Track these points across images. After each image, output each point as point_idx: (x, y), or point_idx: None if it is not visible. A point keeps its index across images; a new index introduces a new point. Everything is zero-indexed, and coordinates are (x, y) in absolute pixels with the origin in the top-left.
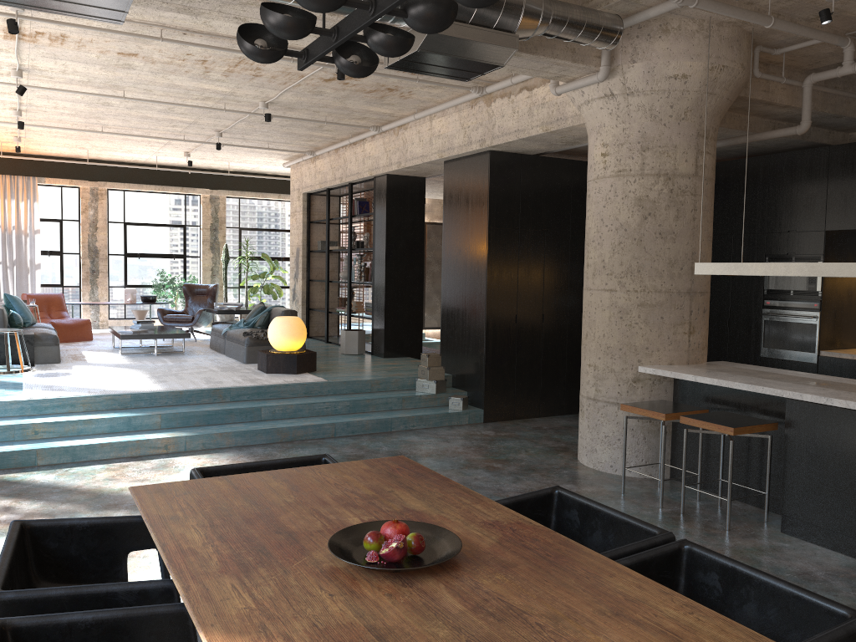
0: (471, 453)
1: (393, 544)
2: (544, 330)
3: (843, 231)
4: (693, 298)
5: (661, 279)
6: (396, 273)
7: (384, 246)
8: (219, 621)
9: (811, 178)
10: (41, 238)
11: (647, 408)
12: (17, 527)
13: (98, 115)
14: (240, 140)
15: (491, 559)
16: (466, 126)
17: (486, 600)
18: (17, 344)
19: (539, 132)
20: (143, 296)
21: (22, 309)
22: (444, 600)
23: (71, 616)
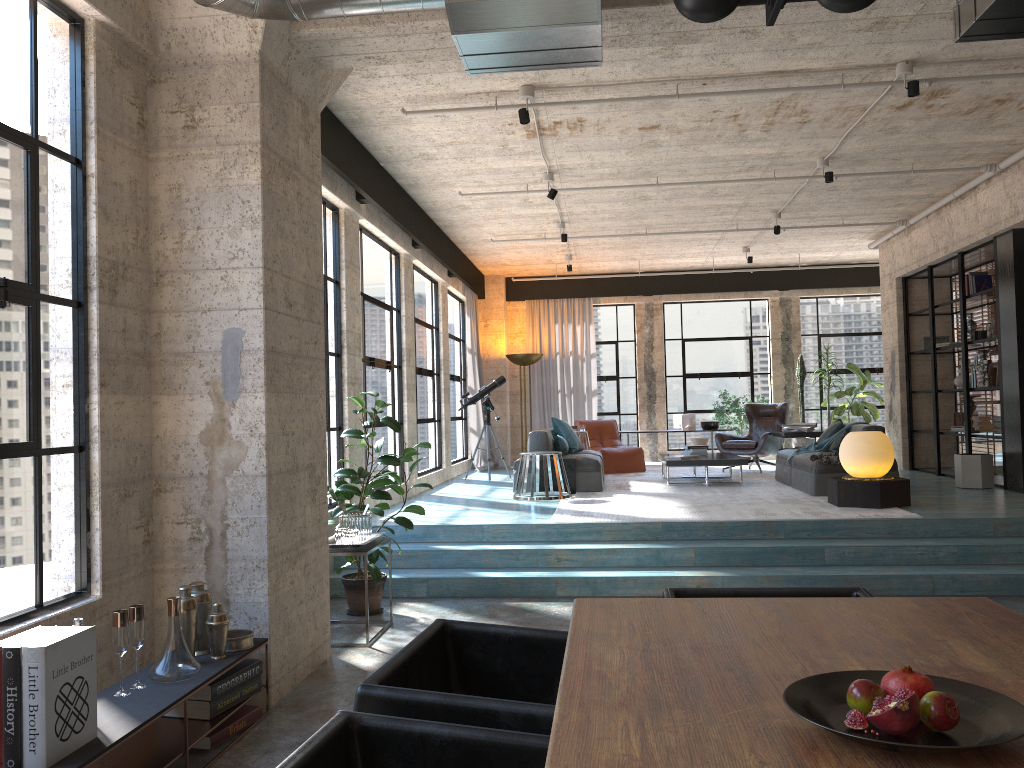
0: None
1: (891, 704)
2: None
3: None
4: None
5: None
6: None
7: (1013, 331)
8: (578, 764)
9: None
10: (597, 363)
11: None
12: (435, 626)
13: (638, 214)
14: (805, 219)
15: None
16: None
17: None
18: (555, 468)
19: None
20: (703, 422)
21: (568, 434)
22: None
23: (425, 725)
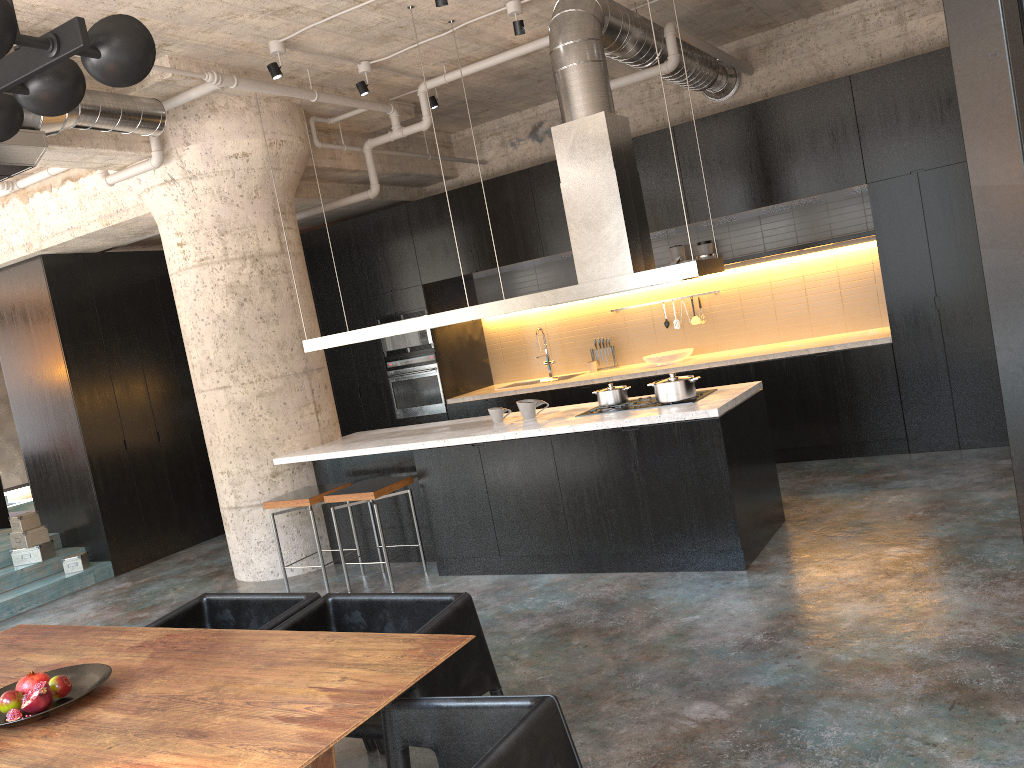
0: (108, 613)
1: (35, 694)
2: (164, 449)
3: (439, 282)
4: (311, 377)
5: (275, 364)
6: None
7: None
8: None
9: (398, 236)
10: None
11: (291, 498)
12: None
13: None
14: None
15: (146, 672)
16: (2, 230)
17: (147, 702)
18: None
19: (99, 227)
20: None
21: None
22: (104, 718)
23: None
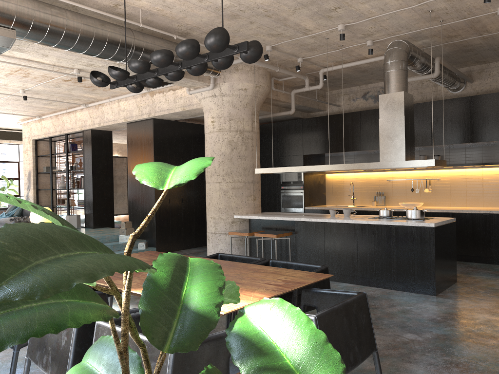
0: None
1: None
2: (183, 206)
3: (310, 155)
4: (254, 184)
5: (241, 176)
6: (98, 182)
7: (91, 167)
8: None
9: (296, 132)
10: None
11: (240, 232)
12: None
13: None
14: None
15: None
16: (140, 106)
17: None
18: None
19: (180, 110)
20: None
21: None
22: None
23: None
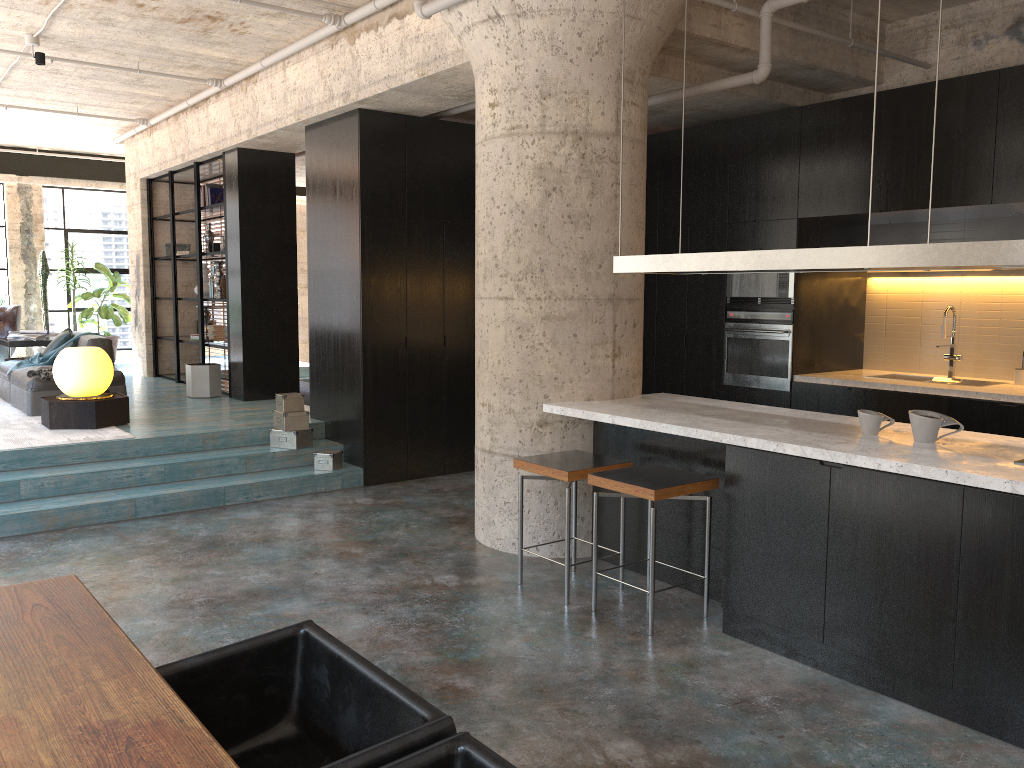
0: (327, 533)
1: None
2: (447, 358)
3: (821, 220)
4: (618, 308)
5: (573, 281)
6: (258, 285)
7: (238, 247)
8: None
9: (780, 149)
10: None
11: (547, 464)
12: None
13: None
14: (32, 100)
15: None
16: (327, 75)
17: None
18: None
19: (414, 78)
20: None
21: None
22: None
23: None
